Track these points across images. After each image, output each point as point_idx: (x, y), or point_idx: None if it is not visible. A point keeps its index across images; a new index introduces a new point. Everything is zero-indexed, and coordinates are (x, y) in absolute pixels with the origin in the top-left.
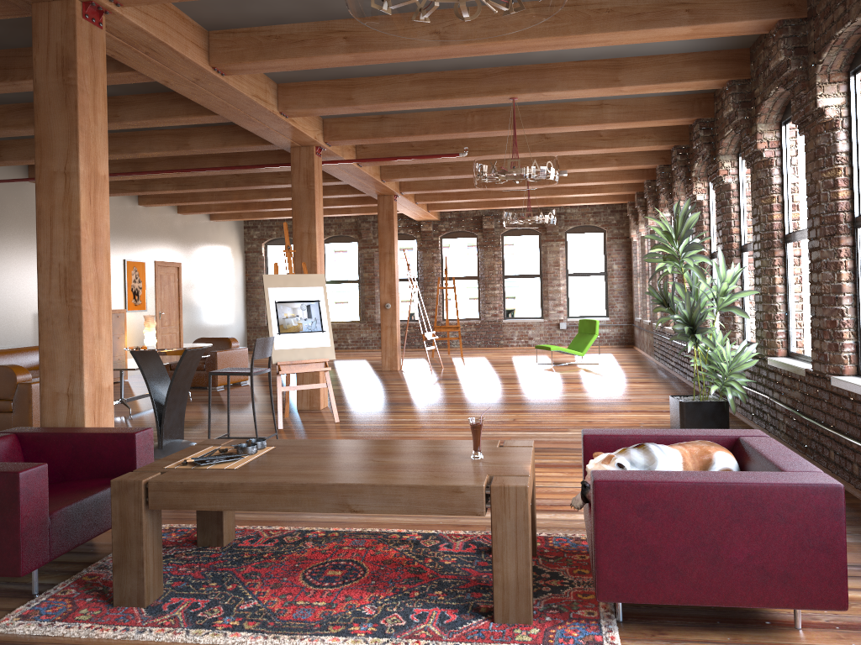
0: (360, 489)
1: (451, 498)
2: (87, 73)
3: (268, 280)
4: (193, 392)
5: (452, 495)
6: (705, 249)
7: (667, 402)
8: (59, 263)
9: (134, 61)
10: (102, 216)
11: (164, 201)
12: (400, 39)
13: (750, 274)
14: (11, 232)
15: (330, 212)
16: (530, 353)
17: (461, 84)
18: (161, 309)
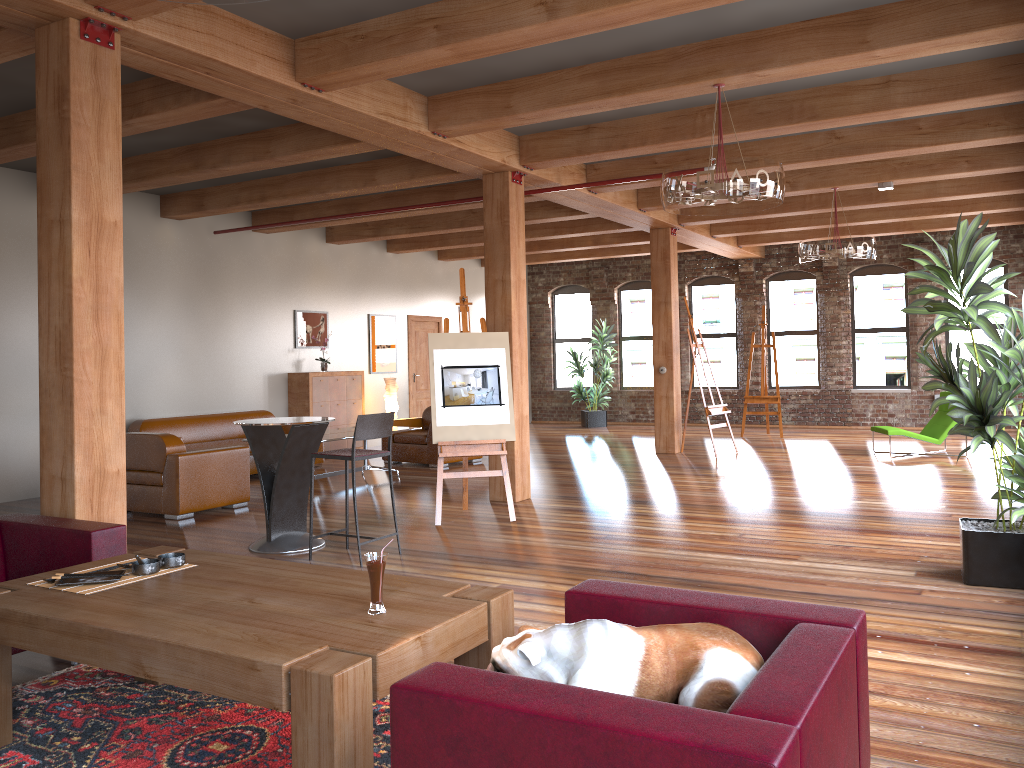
0: (154, 646)
1: (246, 677)
2: (88, 103)
3: (434, 341)
4: (410, 470)
5: (248, 672)
6: None
7: None
8: (55, 326)
9: (206, 85)
10: (109, 269)
11: (412, 246)
12: (499, 20)
13: None
14: (231, 286)
15: (615, 252)
16: (882, 435)
17: (643, 72)
18: (416, 370)
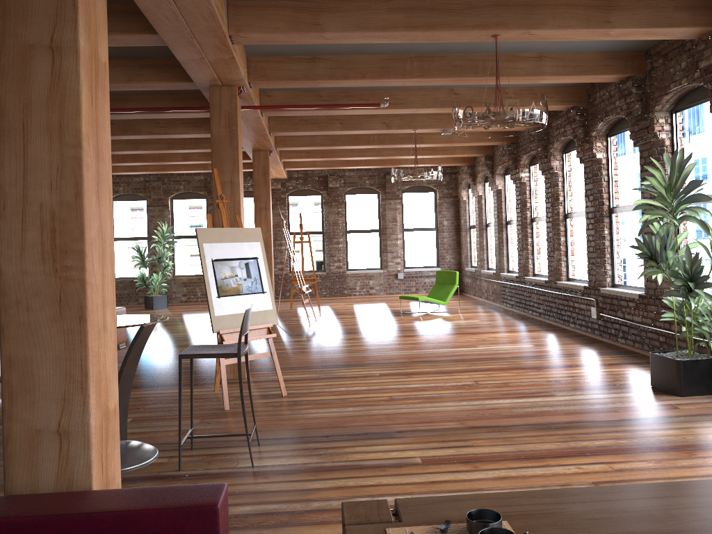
0: None
1: None
2: None
3: (203, 235)
4: None
5: None
6: (604, 204)
7: (591, 353)
8: (40, 204)
9: None
10: (103, 128)
11: None
12: None
13: (692, 227)
14: None
15: (186, 168)
16: (377, 301)
17: (444, 15)
18: None
